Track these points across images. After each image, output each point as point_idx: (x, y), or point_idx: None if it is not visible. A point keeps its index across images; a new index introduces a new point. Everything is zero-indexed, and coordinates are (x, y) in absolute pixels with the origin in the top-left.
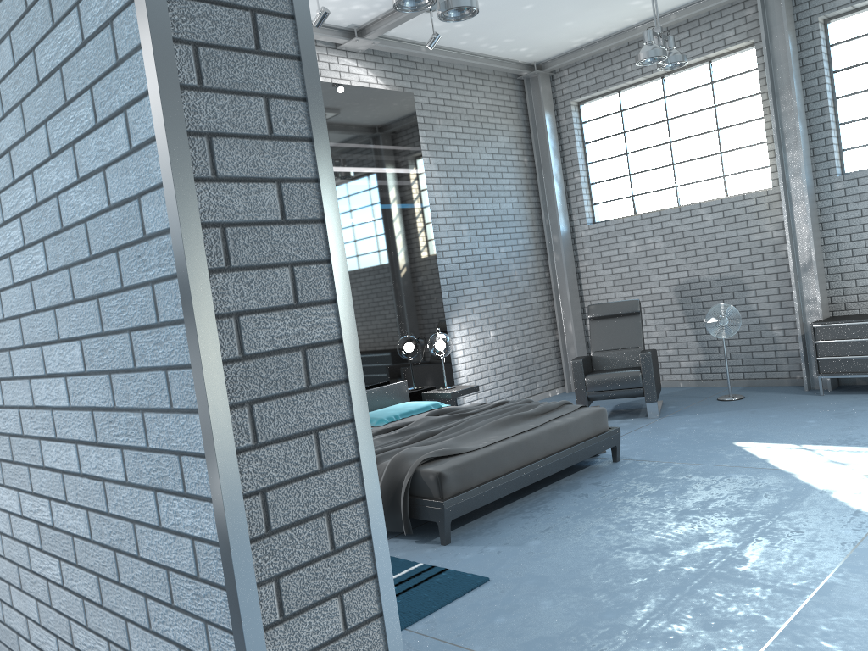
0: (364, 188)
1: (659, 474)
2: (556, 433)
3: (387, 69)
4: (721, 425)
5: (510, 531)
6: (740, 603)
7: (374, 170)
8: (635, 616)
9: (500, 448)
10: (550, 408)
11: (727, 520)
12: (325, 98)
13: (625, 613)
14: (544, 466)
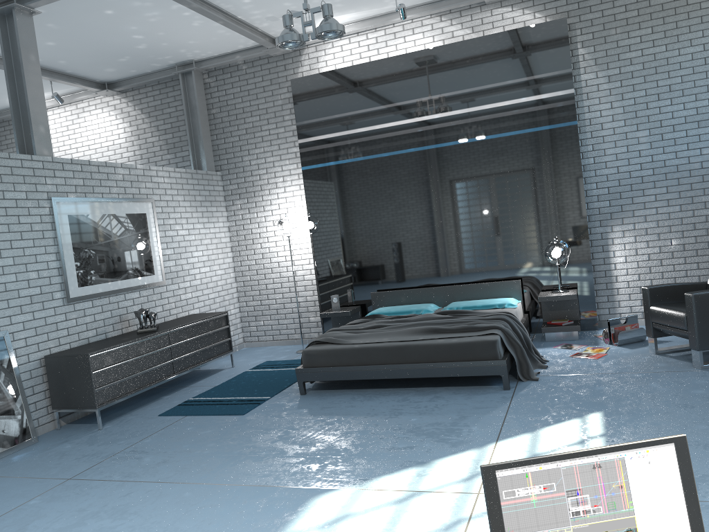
0: (499, 120)
1: (469, 407)
2: (422, 349)
3: (548, 1)
4: (679, 396)
5: (324, 401)
6: (190, 469)
7: (510, 102)
8: (183, 451)
9: (358, 347)
10: (468, 329)
11: (345, 445)
12: (464, 54)
13: (188, 448)
14: (394, 370)
